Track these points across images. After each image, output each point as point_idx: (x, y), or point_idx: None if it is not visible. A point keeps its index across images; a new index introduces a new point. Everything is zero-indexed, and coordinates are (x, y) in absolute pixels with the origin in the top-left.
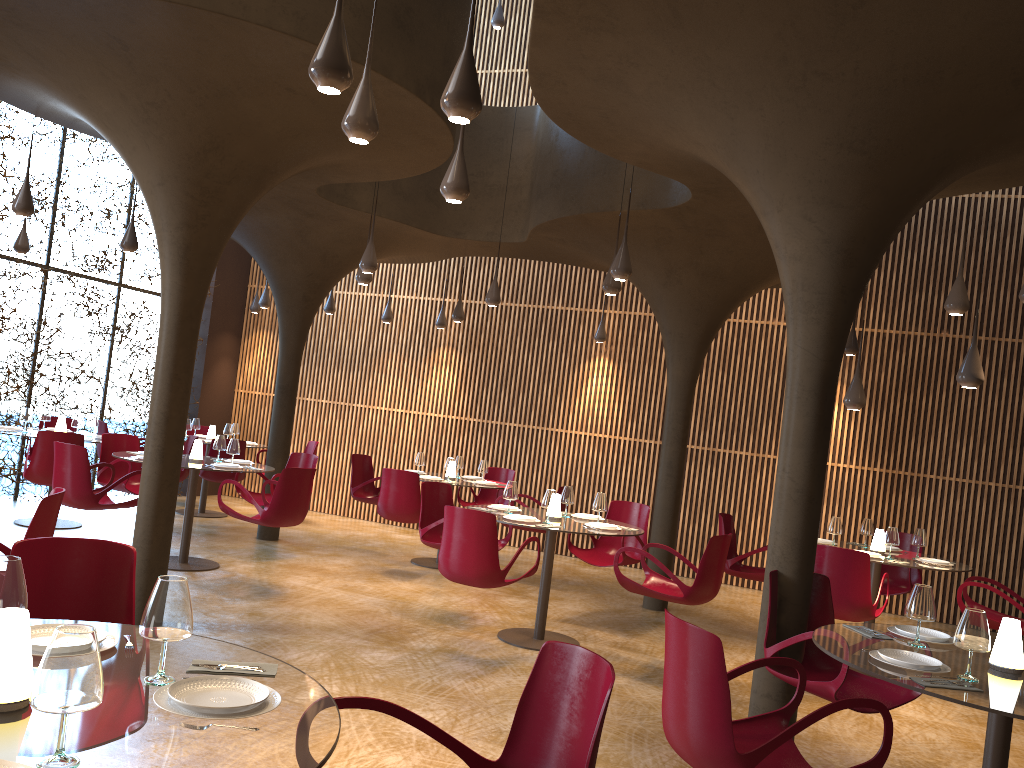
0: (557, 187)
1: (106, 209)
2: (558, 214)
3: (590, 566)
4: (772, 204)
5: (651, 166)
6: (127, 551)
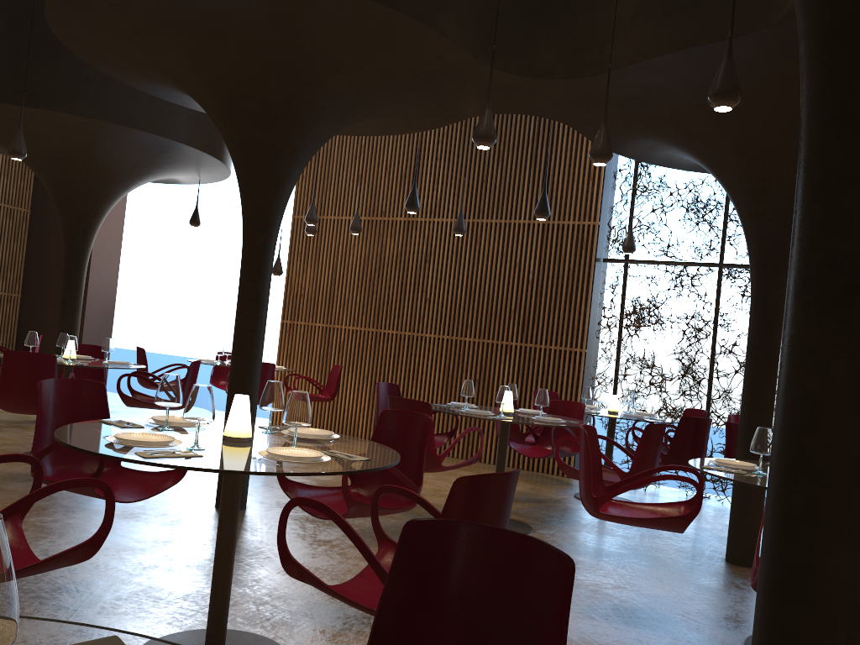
0: None
1: None
2: None
3: None
4: None
5: None
6: None
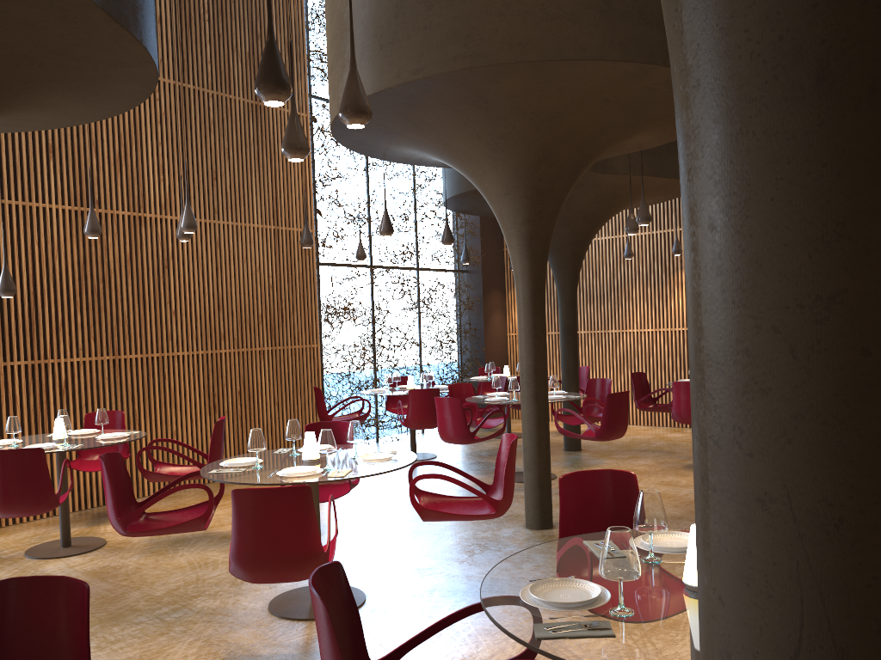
0: None
1: (403, 214)
2: None
3: None
4: None
5: None
6: (629, 475)
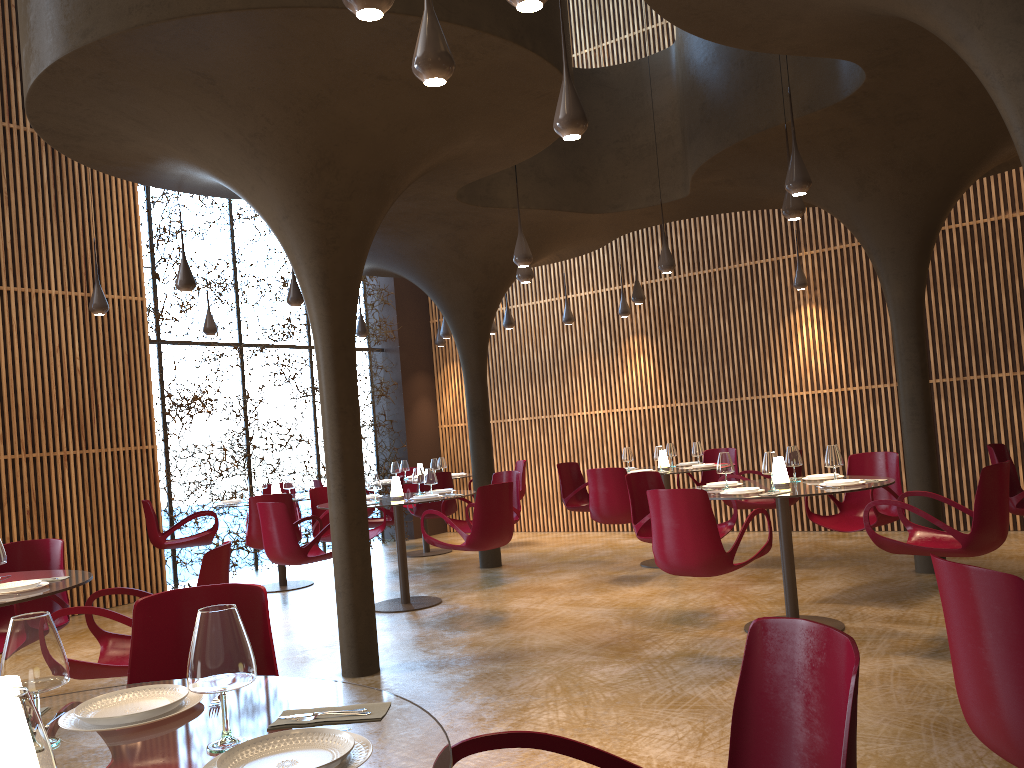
0: (708, 121)
1: (281, 277)
2: (715, 150)
3: (844, 537)
4: (968, 21)
5: (805, 49)
6: (257, 592)
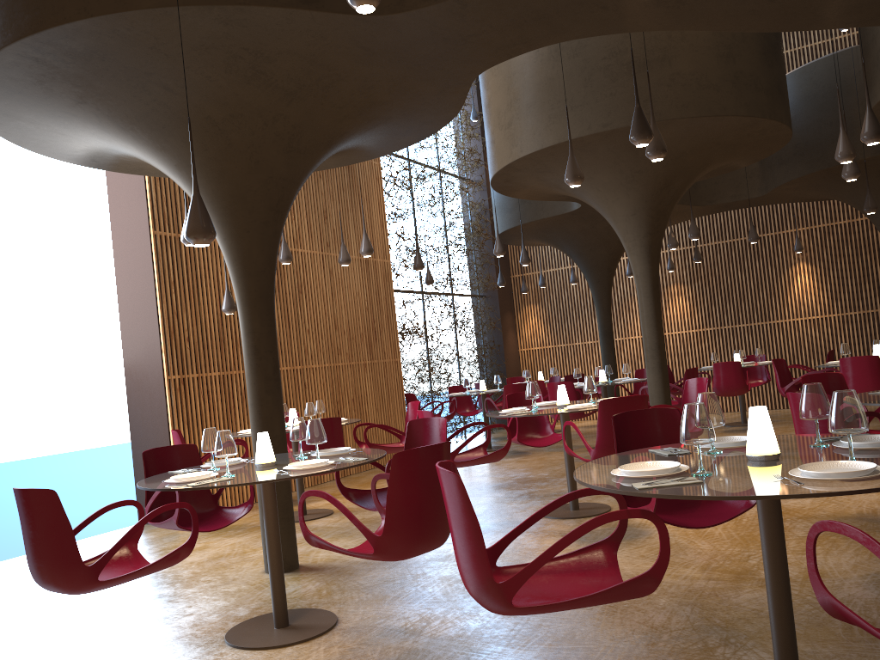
0: (801, 154)
1: (445, 246)
2: (808, 171)
3: None
4: None
5: None
6: (838, 375)
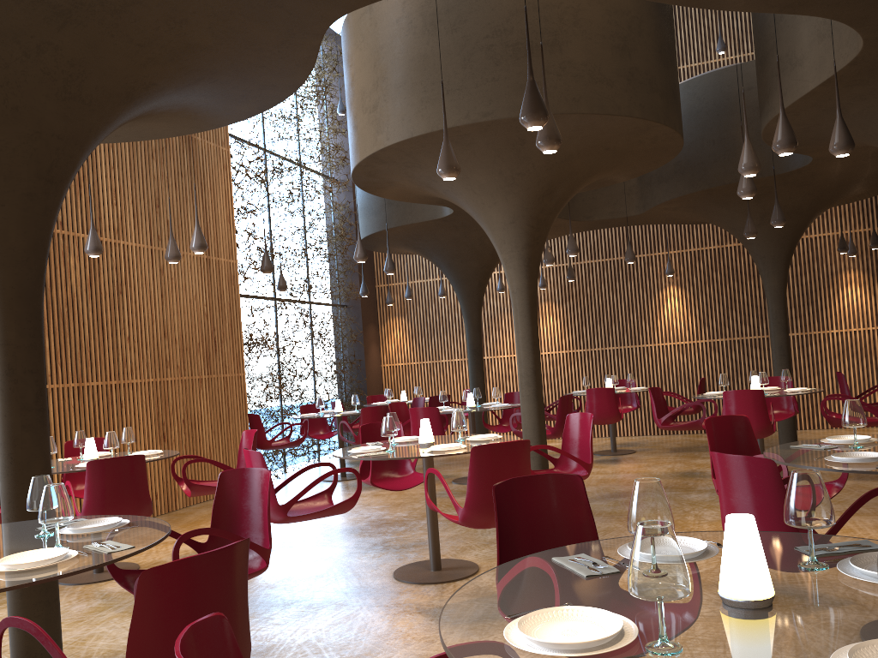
0: (682, 173)
1: (303, 249)
2: (688, 191)
3: (701, 437)
4: None
5: (801, 150)
6: (743, 418)
